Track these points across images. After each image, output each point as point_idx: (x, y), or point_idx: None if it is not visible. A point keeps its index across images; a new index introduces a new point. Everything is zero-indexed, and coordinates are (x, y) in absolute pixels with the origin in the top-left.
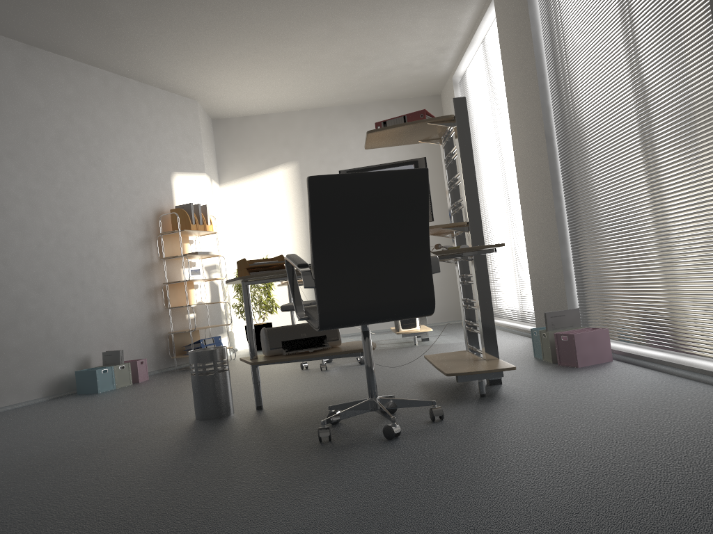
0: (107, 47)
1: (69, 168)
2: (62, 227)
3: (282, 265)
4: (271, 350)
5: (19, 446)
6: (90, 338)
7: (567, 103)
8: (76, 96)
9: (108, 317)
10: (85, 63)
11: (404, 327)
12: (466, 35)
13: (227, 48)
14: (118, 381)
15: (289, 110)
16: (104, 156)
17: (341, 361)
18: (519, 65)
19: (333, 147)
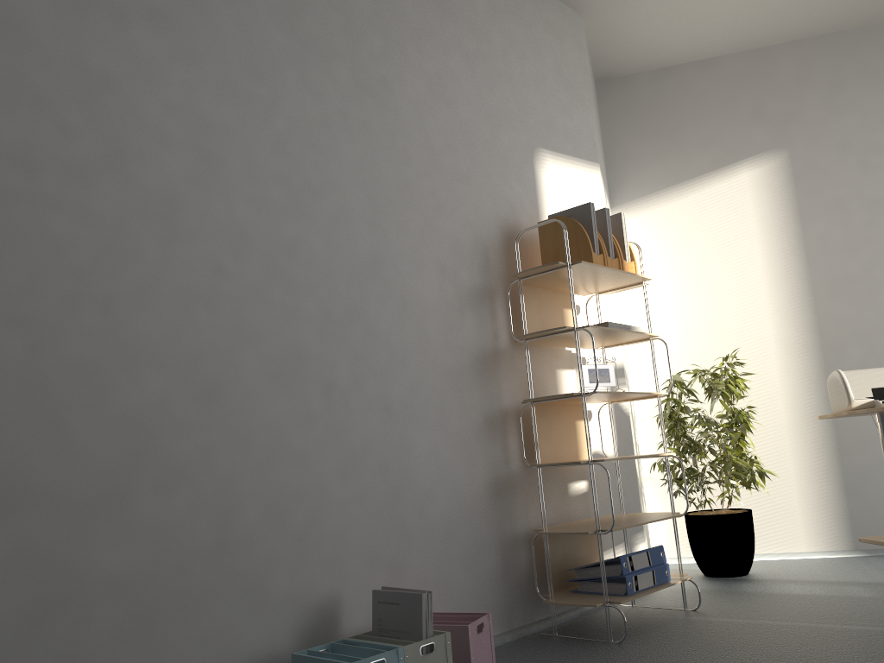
0: None
1: (310, 88)
2: (282, 229)
3: None
4: None
5: None
6: (341, 544)
7: None
8: None
9: (392, 485)
10: None
11: None
12: None
13: None
14: None
15: (764, 42)
16: (392, 79)
17: None
18: None
19: (871, 111)
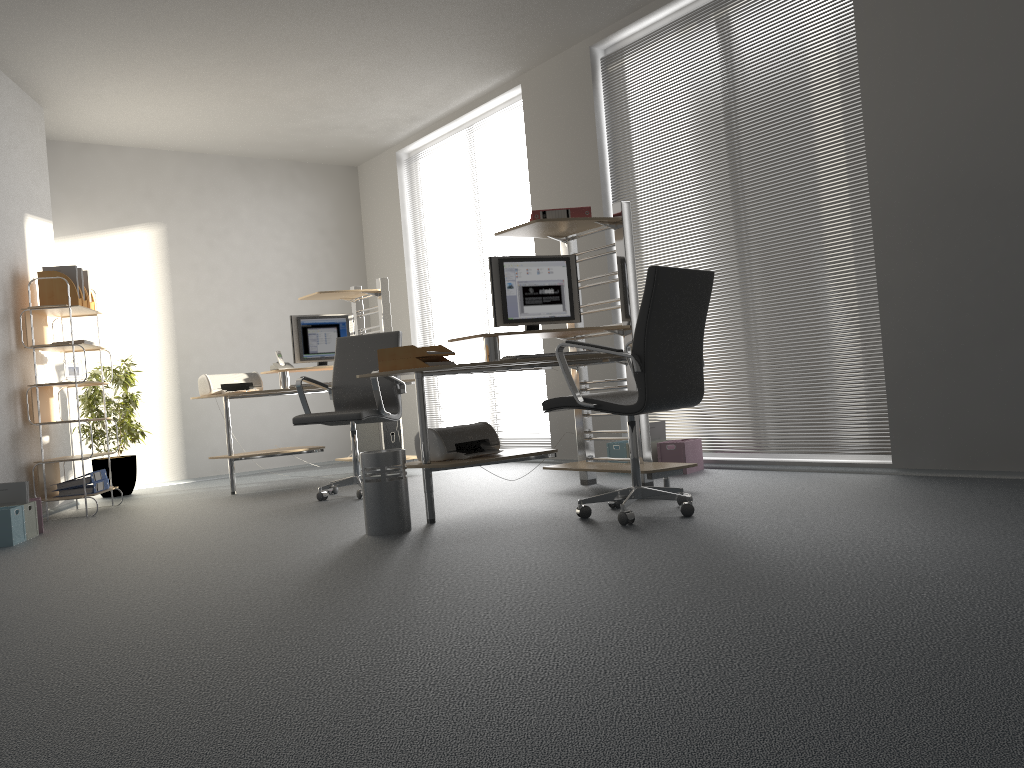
0: (14, 9)
1: None
2: None
3: (439, 358)
4: (448, 453)
5: (184, 578)
6: None
7: (641, 219)
8: None
9: None
10: None
11: None
12: (452, 110)
13: (180, 55)
14: (27, 529)
15: (157, 147)
16: None
17: (353, 492)
18: (566, 167)
19: (217, 211)
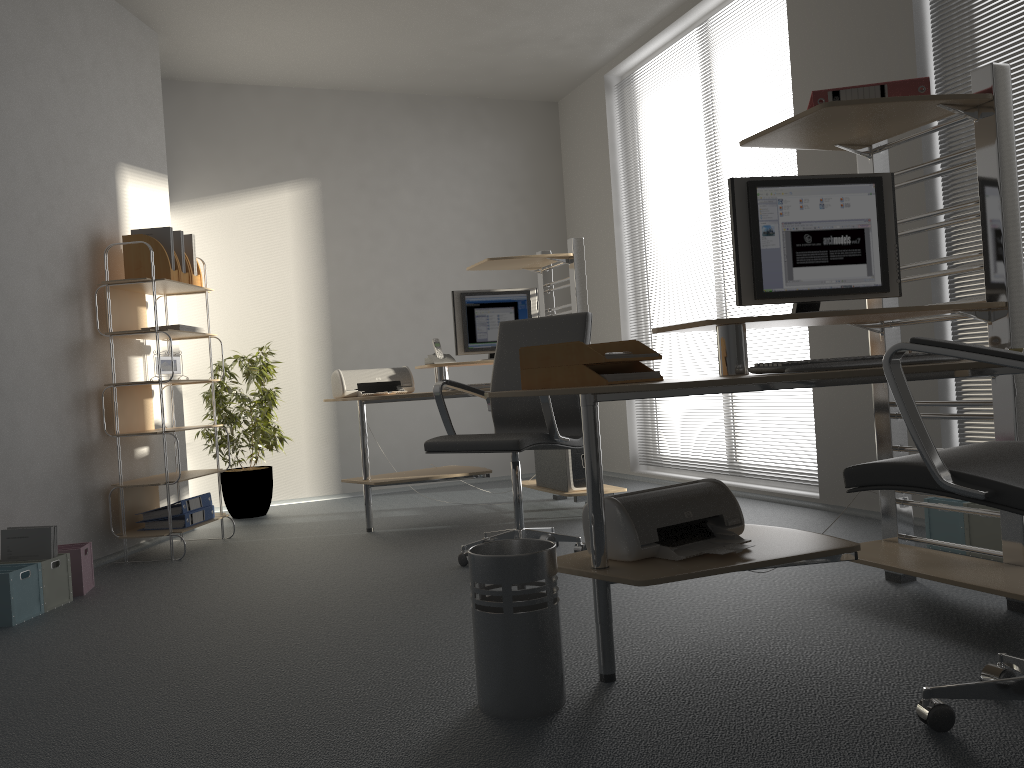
0: None
1: None
2: None
3: (632, 364)
4: (642, 549)
5: None
6: None
7: None
8: None
9: (5, 452)
10: None
11: (578, 485)
12: (678, 2)
13: None
14: (47, 595)
15: (309, 85)
16: (3, 102)
17: None
18: (855, 55)
19: (382, 162)
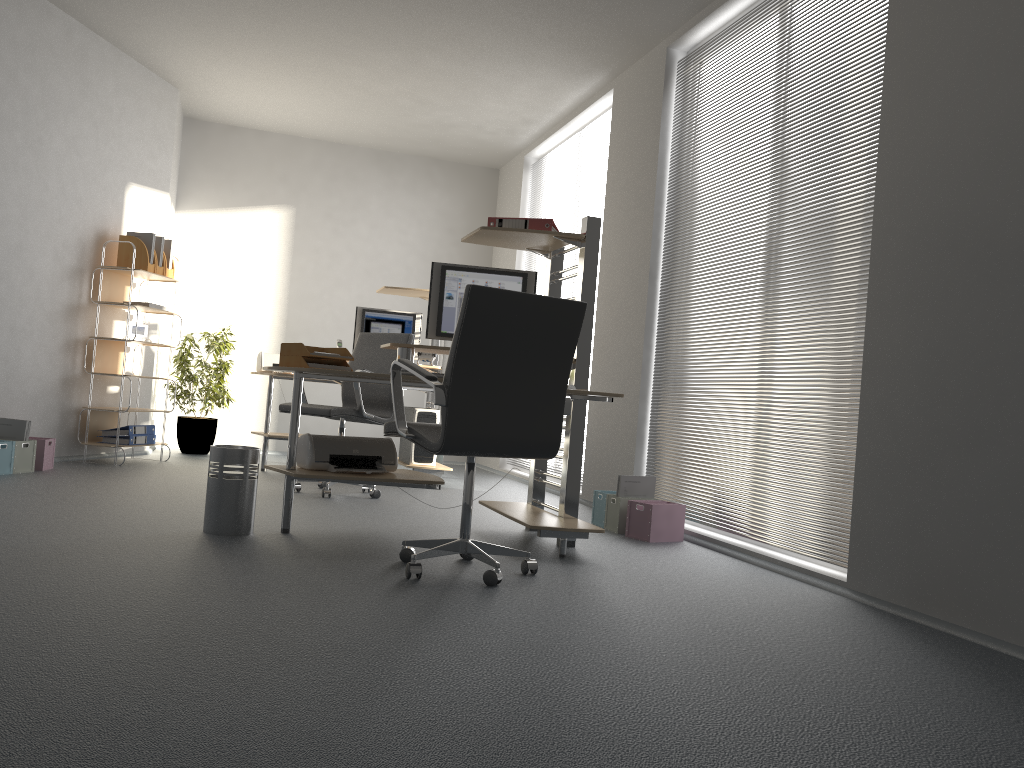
0: None
1: None
2: None
3: (342, 361)
4: (315, 463)
5: None
6: None
7: (684, 244)
8: (27, 44)
9: (9, 369)
10: (48, 0)
11: (418, 460)
12: (562, 114)
13: (262, 42)
14: (17, 463)
15: (298, 134)
16: (46, 139)
17: (340, 490)
18: (632, 180)
19: (347, 200)
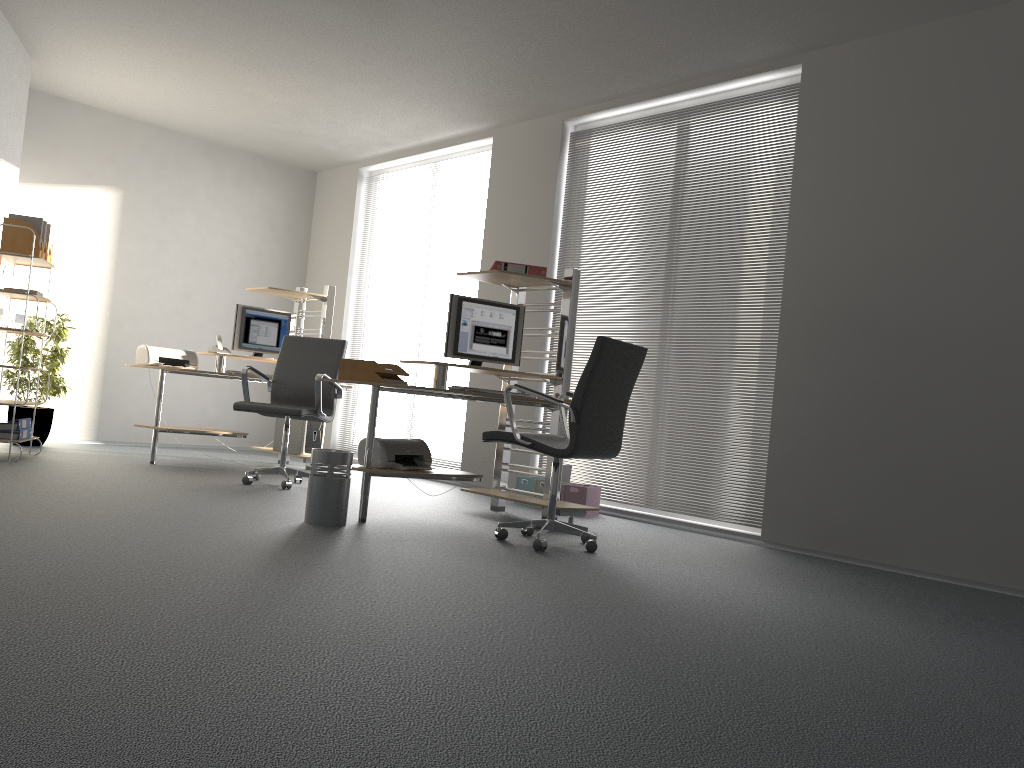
0: None
1: None
2: None
3: (393, 376)
4: (388, 462)
5: (148, 534)
6: None
7: (581, 282)
8: None
9: None
10: None
11: (308, 451)
12: (423, 144)
13: (187, 44)
14: None
15: (130, 116)
16: None
17: (274, 481)
18: (522, 221)
19: (176, 188)
